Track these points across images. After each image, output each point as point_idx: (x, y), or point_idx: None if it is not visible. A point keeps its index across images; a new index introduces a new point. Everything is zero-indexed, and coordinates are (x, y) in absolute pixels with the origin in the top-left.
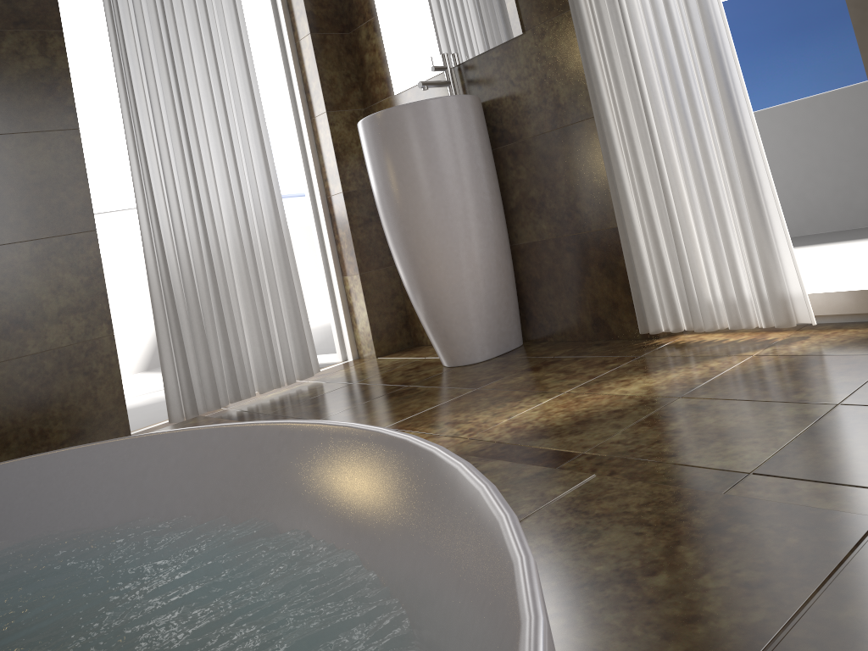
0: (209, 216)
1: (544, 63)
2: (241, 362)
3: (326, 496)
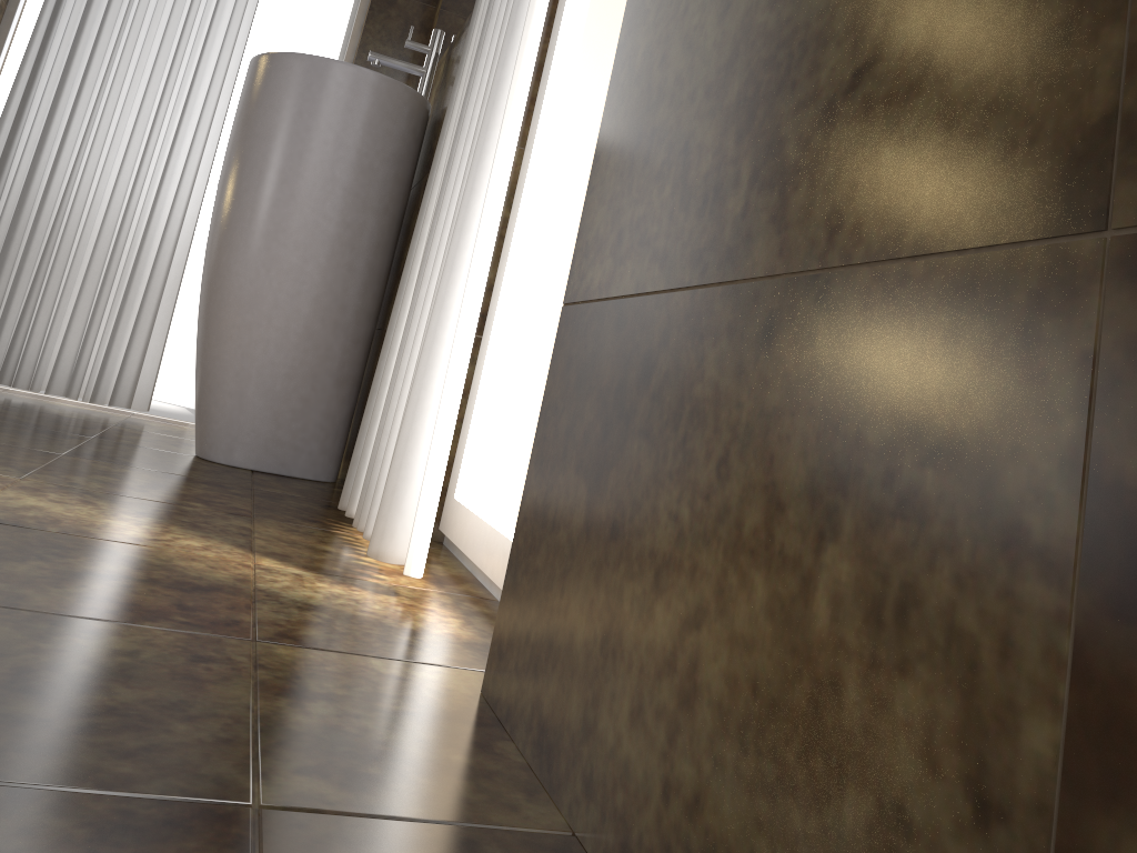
0: (93, 148)
1: None
2: (35, 340)
3: None
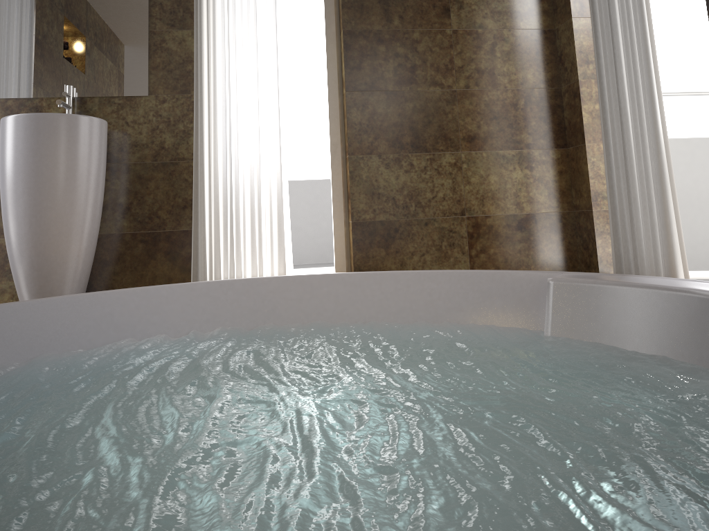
0: None
1: (160, 119)
2: None
3: (280, 306)
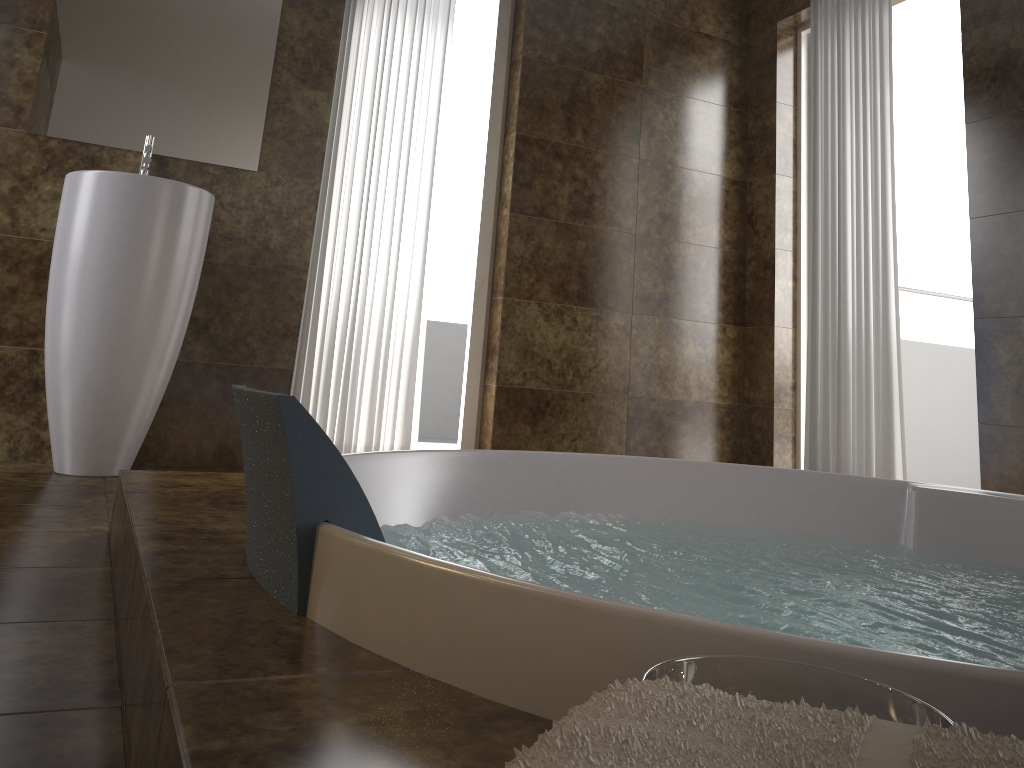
0: None
1: (268, 206)
2: None
3: (578, 491)
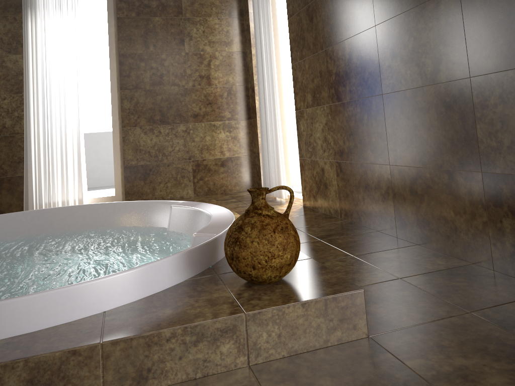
0: None
1: (2, 109)
2: None
3: (55, 222)
